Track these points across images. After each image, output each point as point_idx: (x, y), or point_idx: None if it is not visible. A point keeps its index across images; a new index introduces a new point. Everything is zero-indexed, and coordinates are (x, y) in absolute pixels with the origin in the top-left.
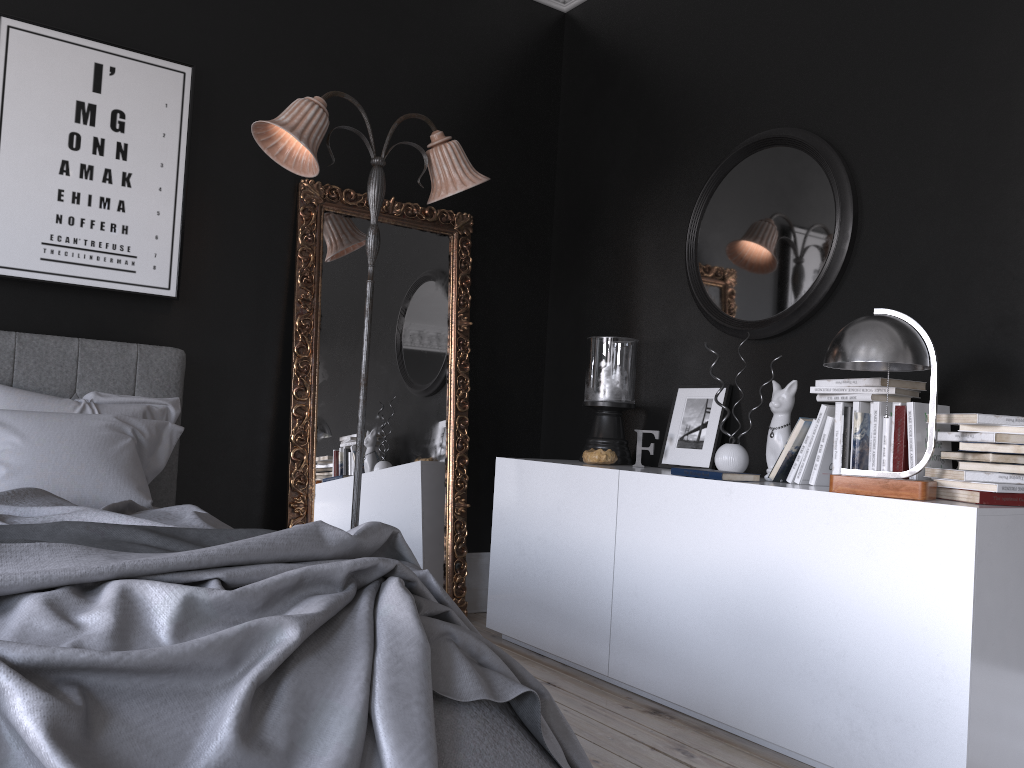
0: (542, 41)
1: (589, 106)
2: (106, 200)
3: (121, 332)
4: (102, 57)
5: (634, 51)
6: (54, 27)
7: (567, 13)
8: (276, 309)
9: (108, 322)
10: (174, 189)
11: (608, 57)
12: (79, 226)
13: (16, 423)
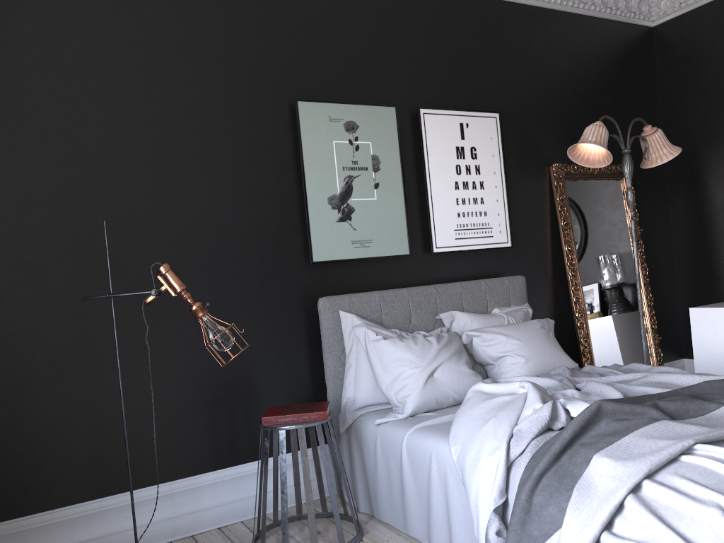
0: (644, 48)
1: (686, 84)
2: (475, 199)
3: (488, 271)
4: (462, 119)
5: (723, 48)
6: (441, 108)
7: (654, 27)
8: (549, 242)
9: (482, 267)
10: (501, 185)
11: (699, 53)
12: (467, 216)
13: (509, 333)
